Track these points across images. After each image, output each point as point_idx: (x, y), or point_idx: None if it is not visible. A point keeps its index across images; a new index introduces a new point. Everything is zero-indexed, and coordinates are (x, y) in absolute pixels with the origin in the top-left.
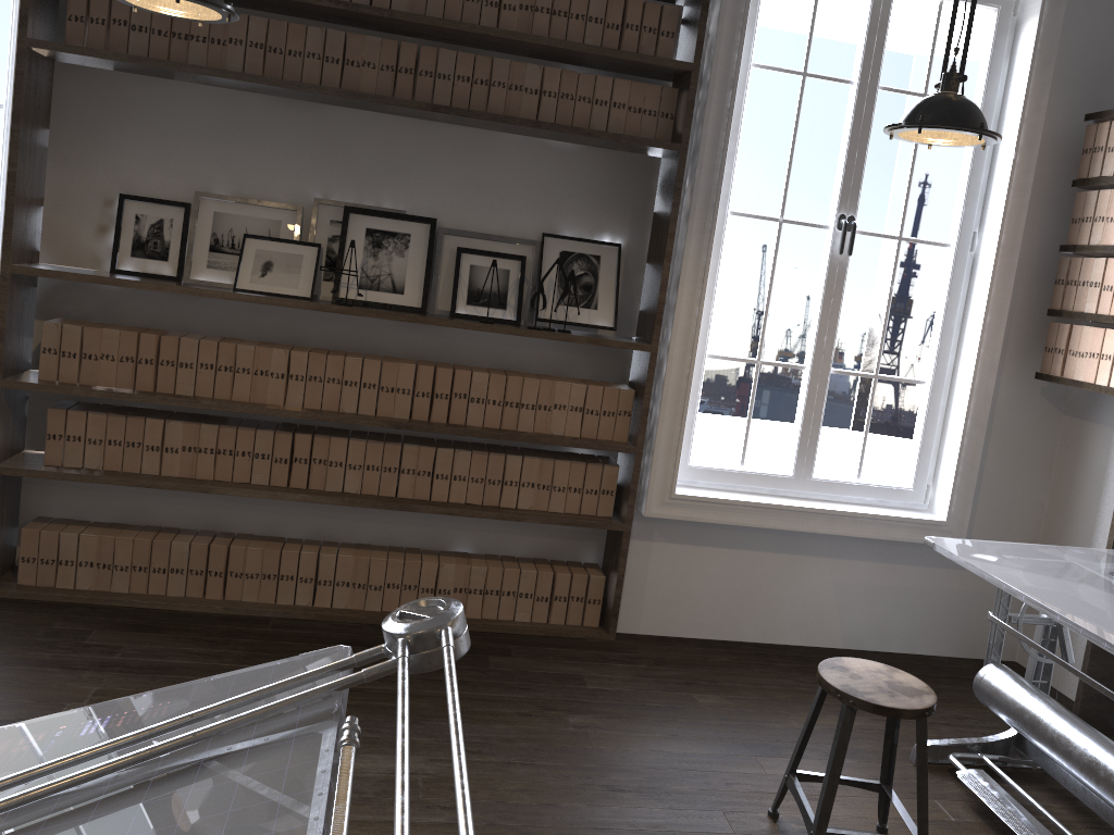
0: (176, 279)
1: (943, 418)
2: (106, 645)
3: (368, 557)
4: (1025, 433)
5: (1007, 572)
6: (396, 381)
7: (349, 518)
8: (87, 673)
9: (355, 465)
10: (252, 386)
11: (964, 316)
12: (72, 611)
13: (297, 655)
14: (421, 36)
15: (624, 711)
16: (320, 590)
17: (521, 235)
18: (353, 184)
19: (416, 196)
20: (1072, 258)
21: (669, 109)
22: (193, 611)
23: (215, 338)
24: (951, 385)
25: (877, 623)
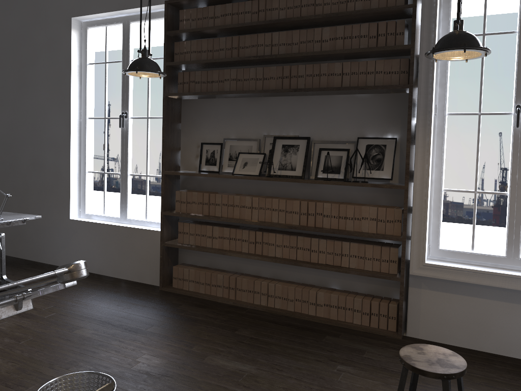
0: (218, 172)
1: None
2: (182, 309)
3: (287, 286)
4: None
5: None
6: (292, 208)
7: (286, 269)
8: (168, 317)
9: (279, 245)
10: (240, 212)
11: None
12: (182, 297)
13: (245, 322)
14: (297, 61)
15: (371, 369)
16: (269, 299)
17: (348, 139)
18: (277, 127)
19: (302, 128)
20: None
21: (405, 68)
22: (222, 302)
23: (230, 194)
24: None
25: None
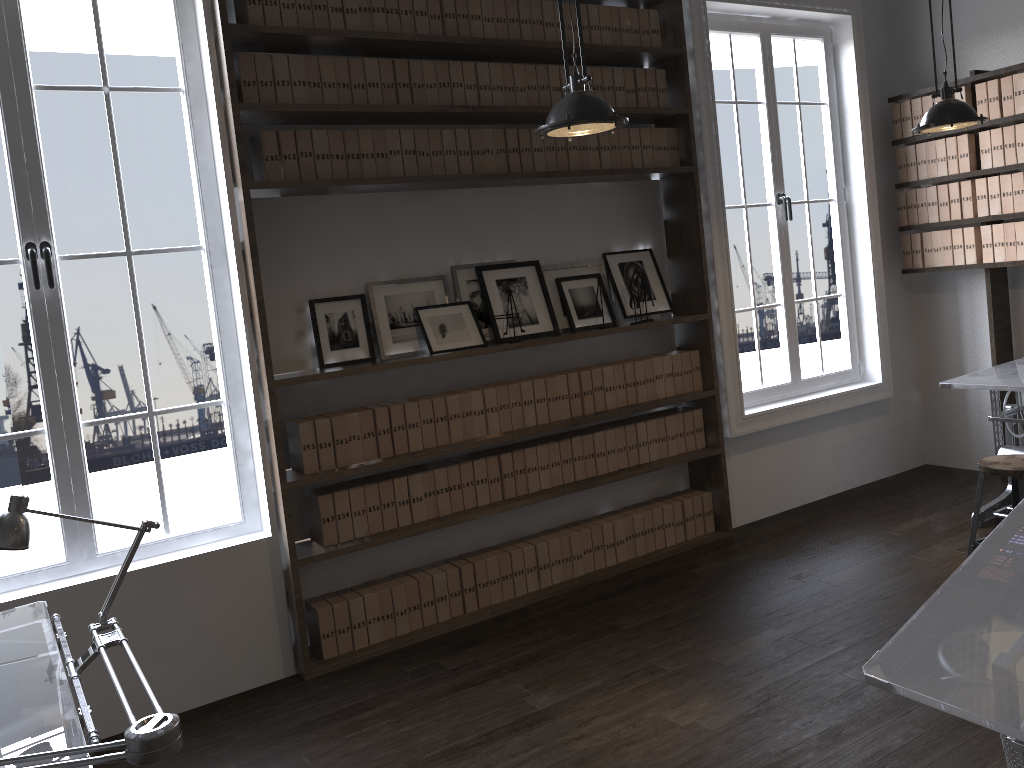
0: (372, 359)
1: (855, 315)
2: (465, 664)
3: (567, 535)
4: (897, 312)
5: (1014, 383)
6: (556, 391)
7: (527, 514)
8: (494, 681)
9: (544, 466)
10: (463, 427)
11: (851, 245)
12: (394, 658)
13: (588, 616)
14: (499, 122)
15: (812, 564)
16: (542, 574)
17: (590, 258)
18: (474, 248)
19: (517, 246)
20: (906, 191)
21: (674, 143)
22: (469, 625)
23: (418, 398)
24: (855, 292)
25: (856, 466)
